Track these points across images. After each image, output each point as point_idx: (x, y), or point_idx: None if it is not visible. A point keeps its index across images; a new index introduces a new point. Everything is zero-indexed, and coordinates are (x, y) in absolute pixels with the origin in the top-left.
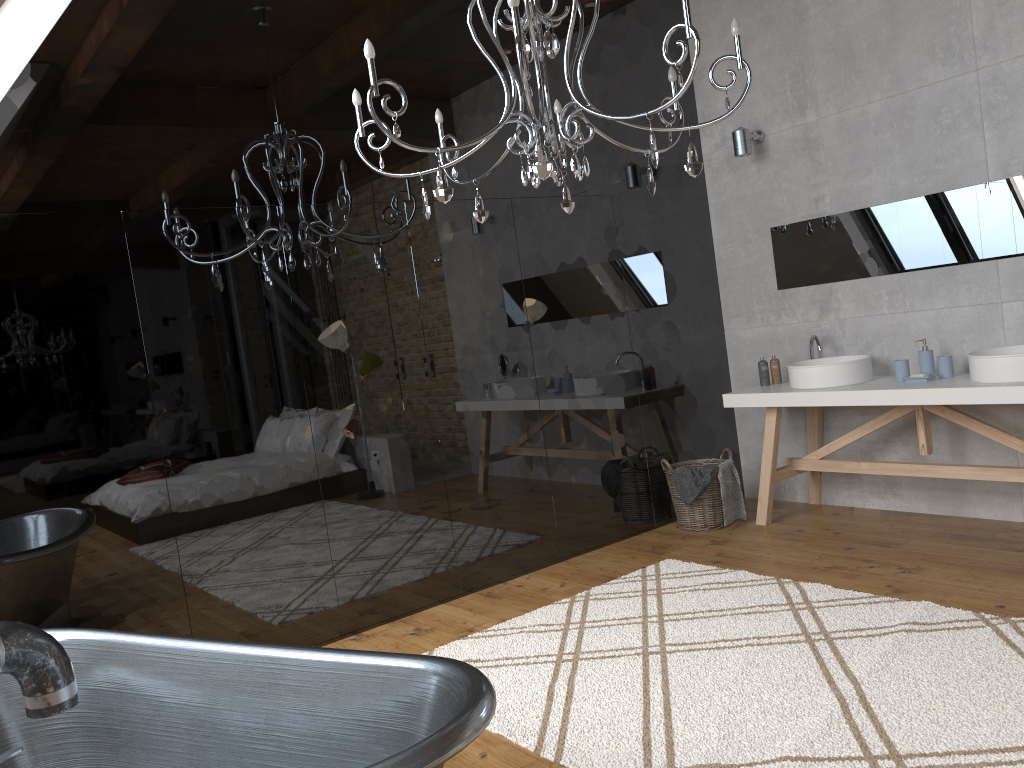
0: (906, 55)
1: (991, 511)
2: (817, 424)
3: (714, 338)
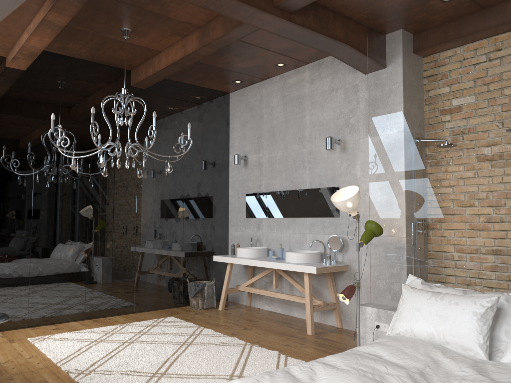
0: (288, 138)
1: (298, 314)
2: (251, 273)
3: (223, 233)
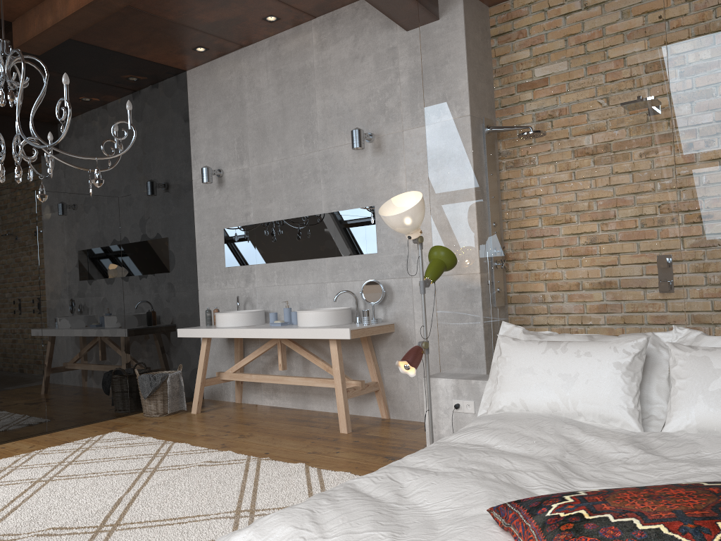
0: (289, 137)
1: (320, 406)
2: (240, 351)
3: (190, 294)
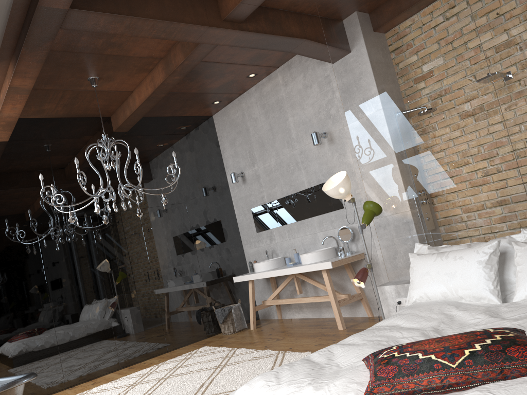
0: (278, 144)
1: (329, 314)
2: (274, 285)
3: (239, 254)
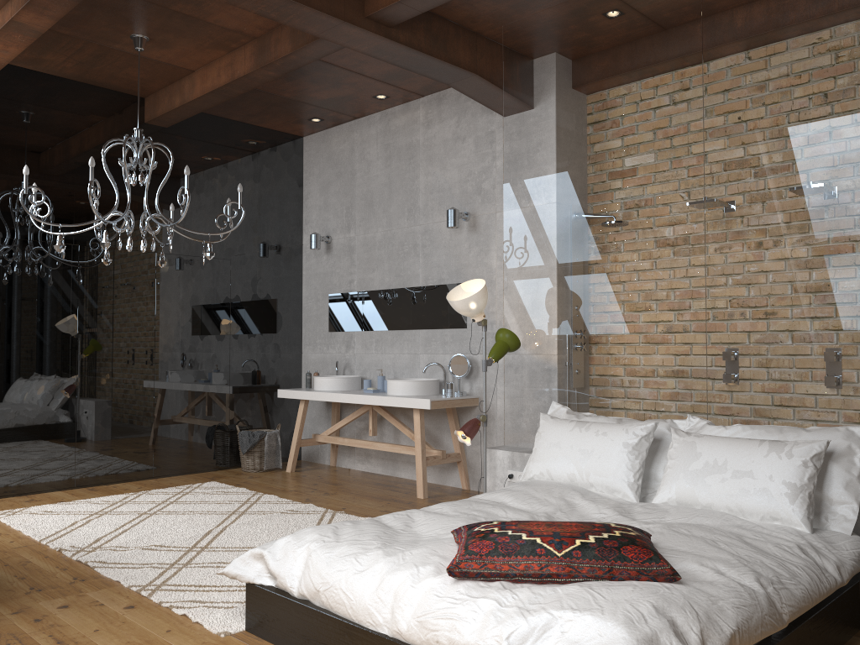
0: (393, 209)
1: (407, 473)
2: (336, 415)
3: (294, 356)
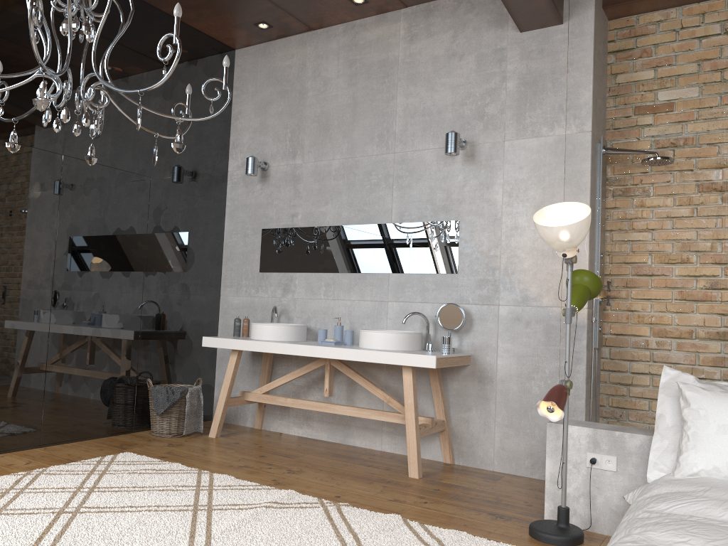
0: (358, 134)
1: (364, 441)
2: (268, 370)
3: (211, 299)
